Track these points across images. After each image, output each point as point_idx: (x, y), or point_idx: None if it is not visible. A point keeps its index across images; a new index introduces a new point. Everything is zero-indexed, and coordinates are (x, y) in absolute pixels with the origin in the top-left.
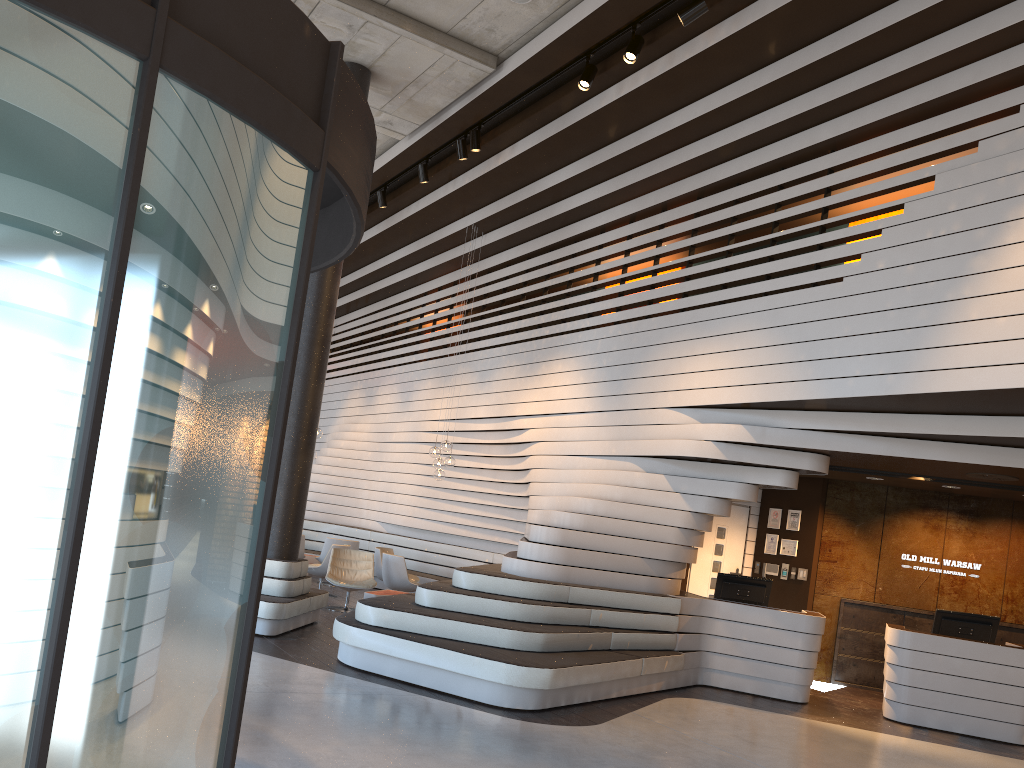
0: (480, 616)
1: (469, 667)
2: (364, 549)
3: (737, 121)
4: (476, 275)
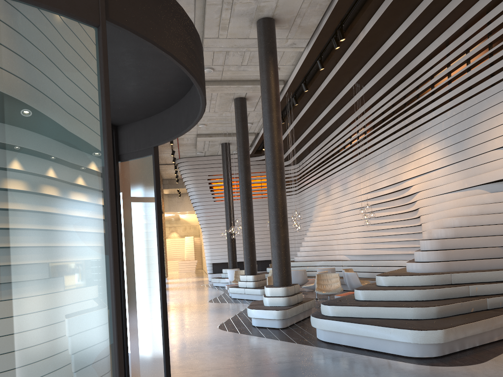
0: (394, 301)
1: (388, 335)
2: (340, 271)
3: None
4: (366, 110)
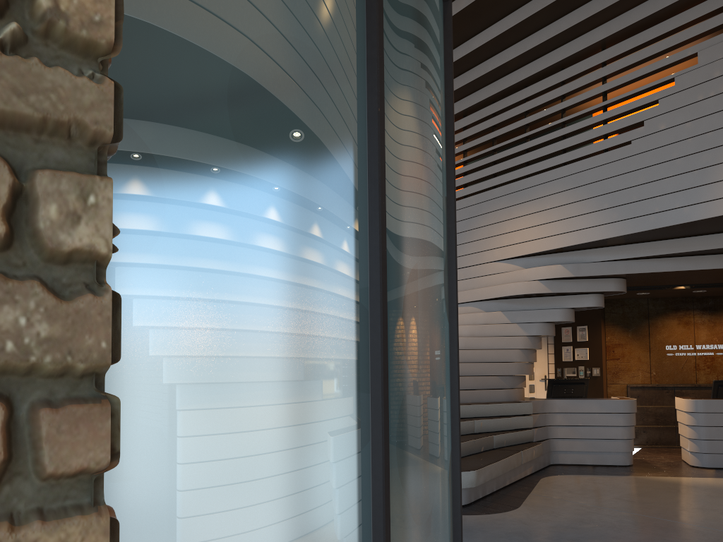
0: None
1: None
2: None
3: (524, 37)
4: None
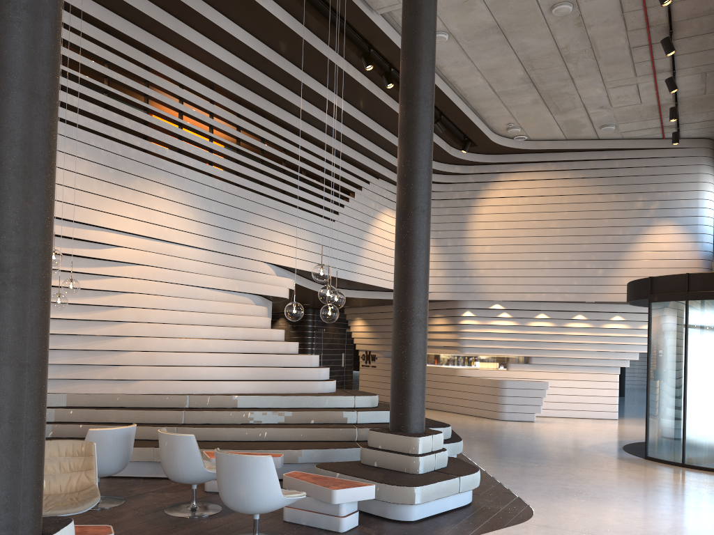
0: None
1: None
2: None
3: (323, 110)
4: None
